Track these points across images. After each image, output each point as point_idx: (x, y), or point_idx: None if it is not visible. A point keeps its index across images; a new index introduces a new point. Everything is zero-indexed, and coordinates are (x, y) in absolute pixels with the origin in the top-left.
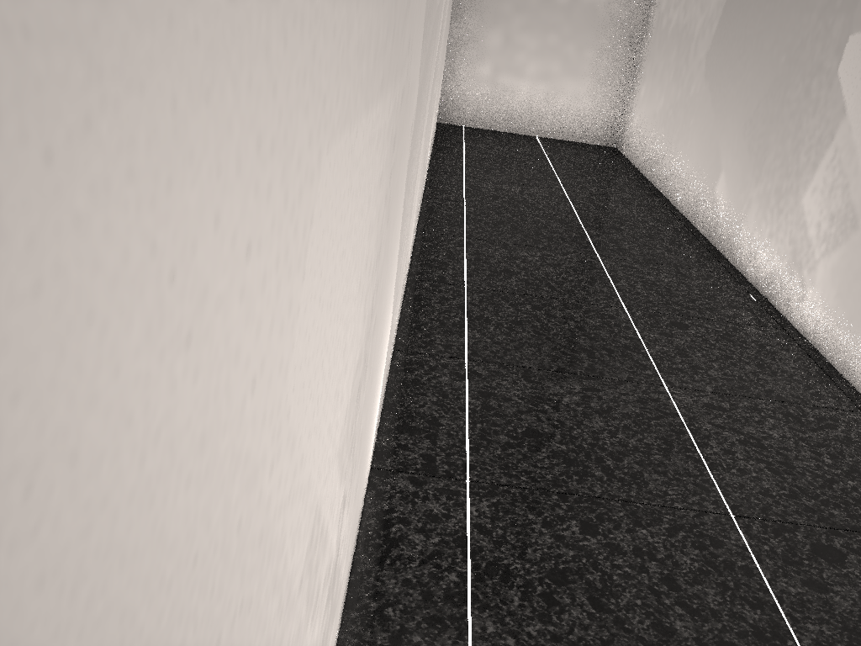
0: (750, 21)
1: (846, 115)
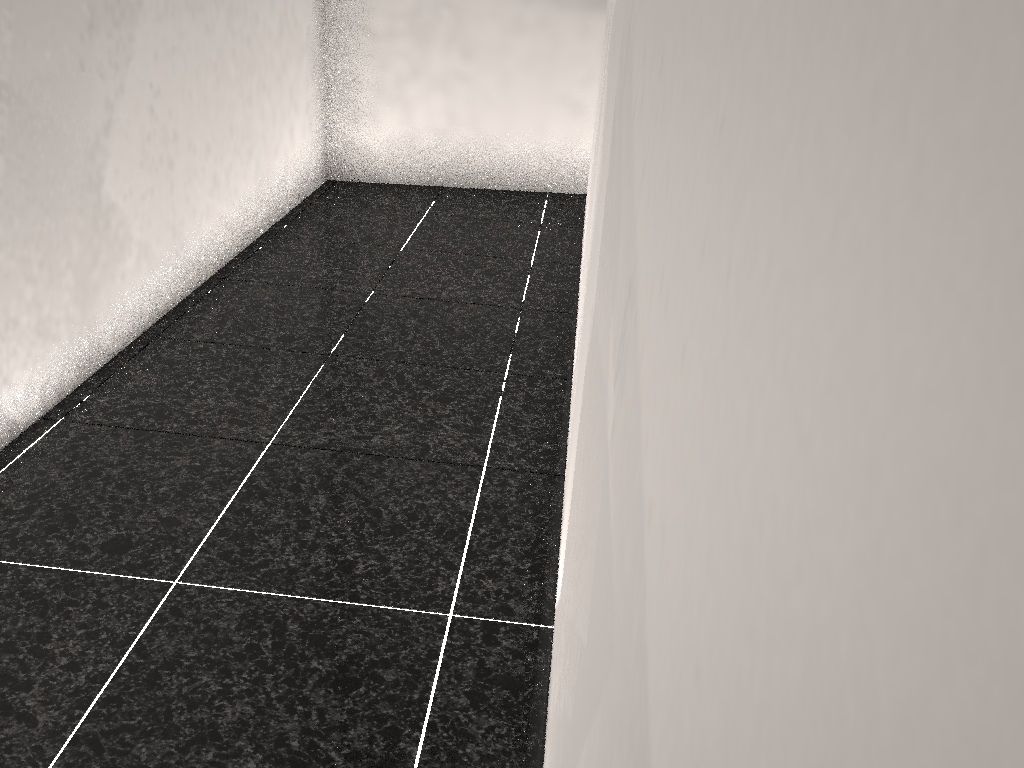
0: None
1: None
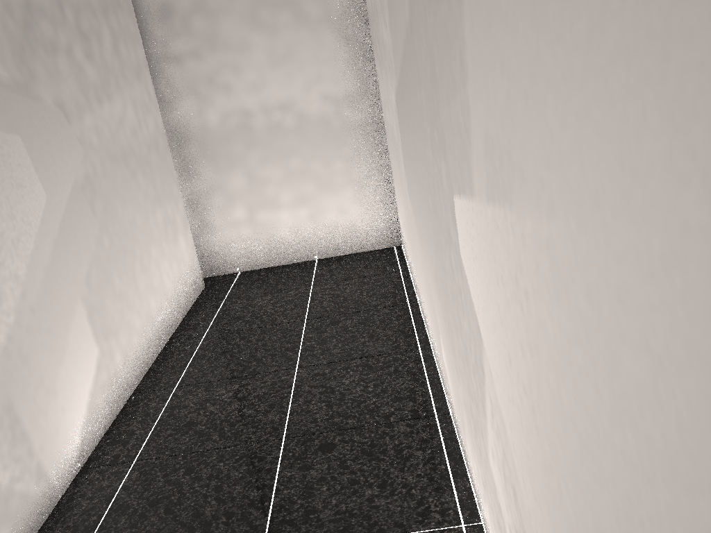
0: (408, 138)
1: (483, 343)
